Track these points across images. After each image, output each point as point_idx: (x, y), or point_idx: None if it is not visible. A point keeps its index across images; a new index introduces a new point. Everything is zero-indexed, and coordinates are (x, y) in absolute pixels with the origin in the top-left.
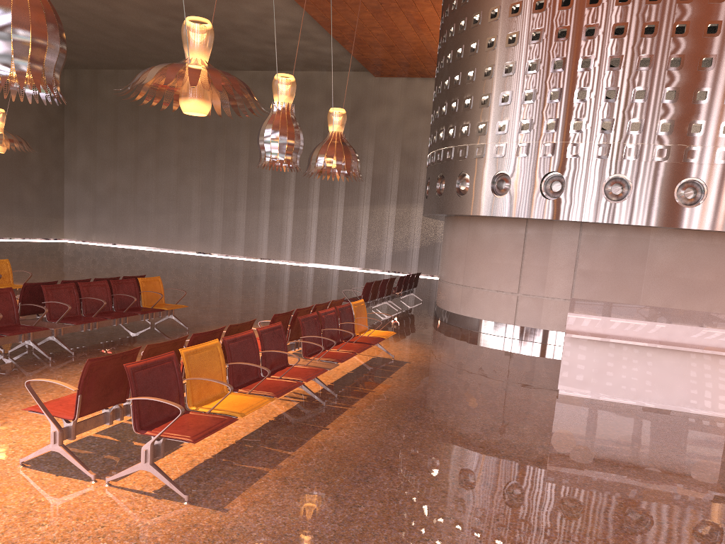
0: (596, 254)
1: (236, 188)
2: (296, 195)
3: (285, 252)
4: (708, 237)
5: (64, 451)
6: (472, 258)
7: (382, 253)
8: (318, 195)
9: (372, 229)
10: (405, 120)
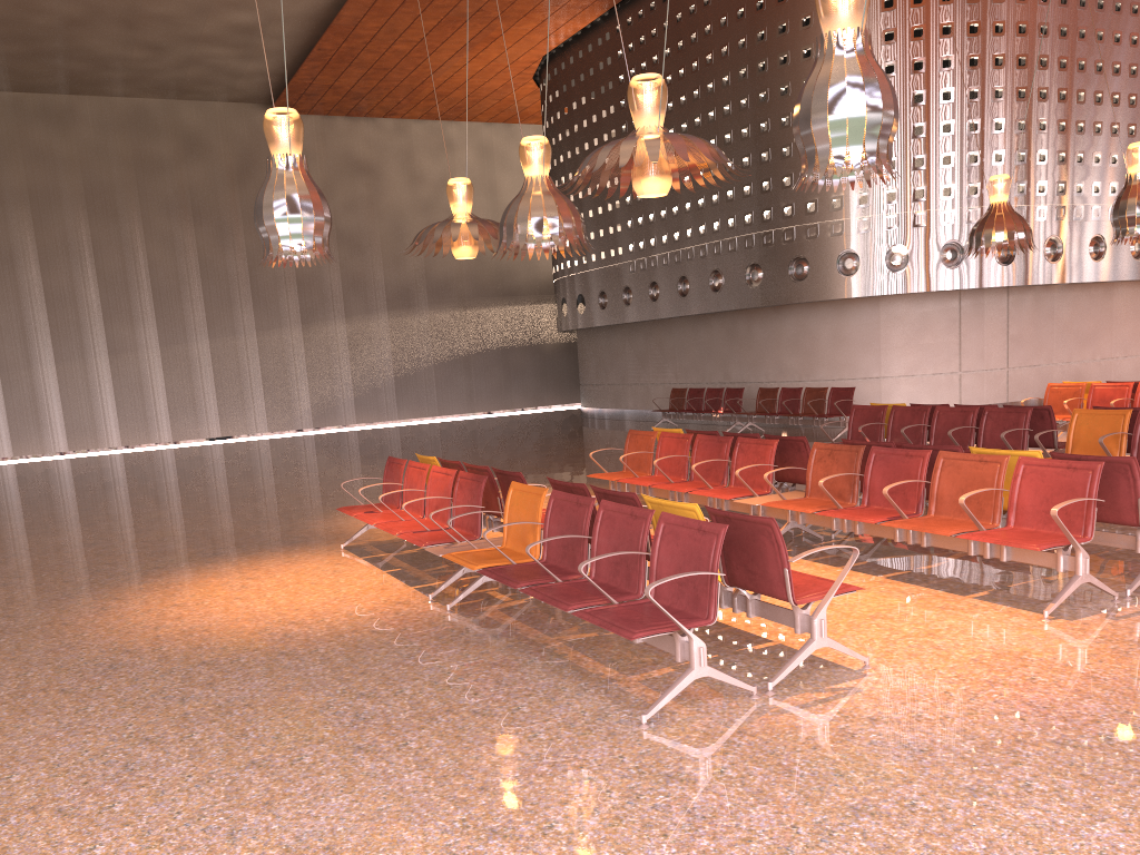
0: (1021, 318)
1: (23, 323)
2: (159, 323)
3: (159, 428)
4: (1087, 289)
5: None
6: (892, 343)
7: (338, 398)
8: (203, 317)
9: (313, 363)
10: (333, 184)
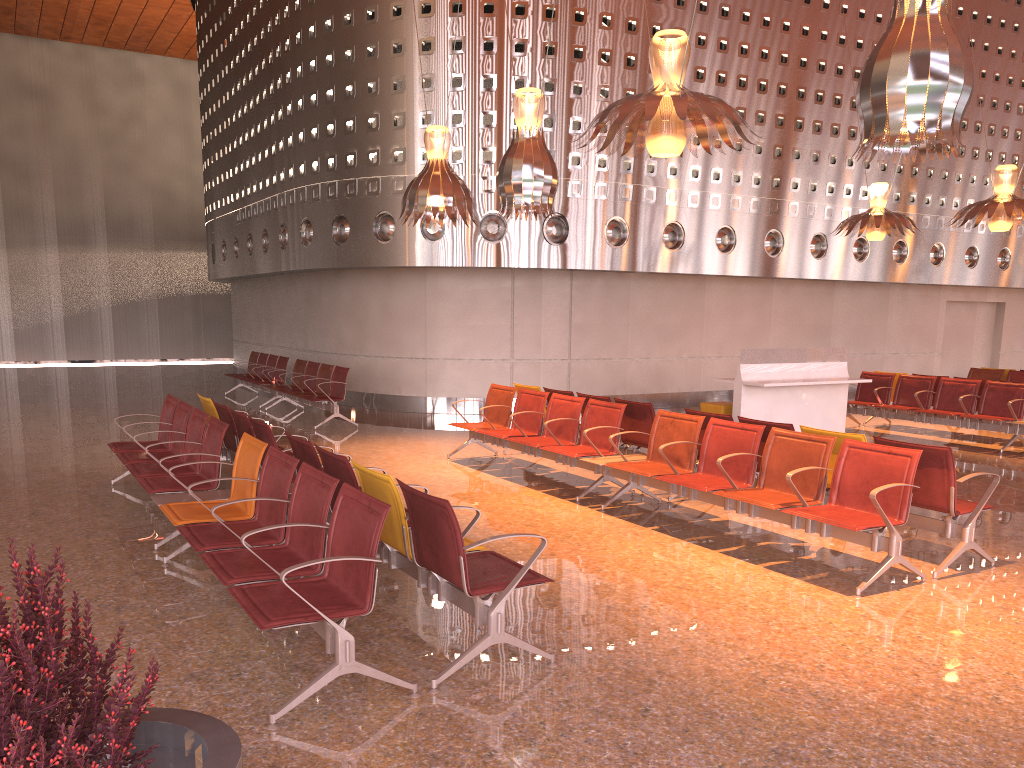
0: (587, 305)
1: None
2: None
3: None
4: (673, 281)
5: (905, 559)
6: (439, 321)
7: None
8: None
9: None
10: None
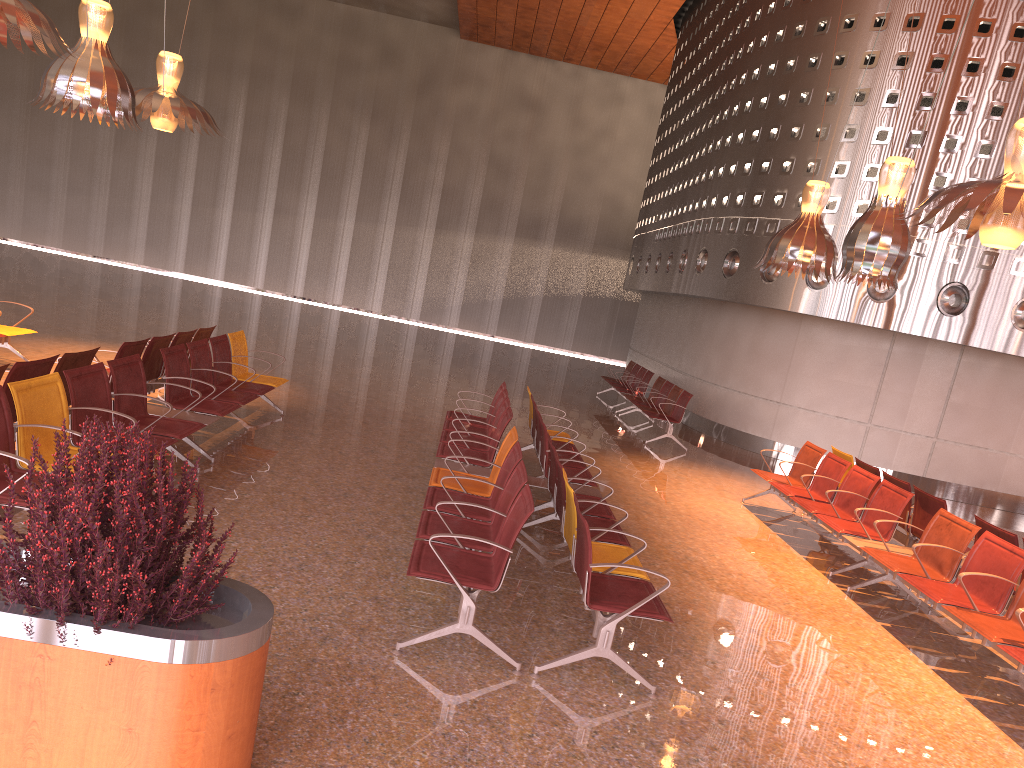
0: (973, 386)
1: (218, 172)
2: (320, 198)
3: (295, 283)
4: None
5: None
6: (802, 369)
7: (448, 301)
8: (356, 202)
9: (435, 265)
10: (499, 113)
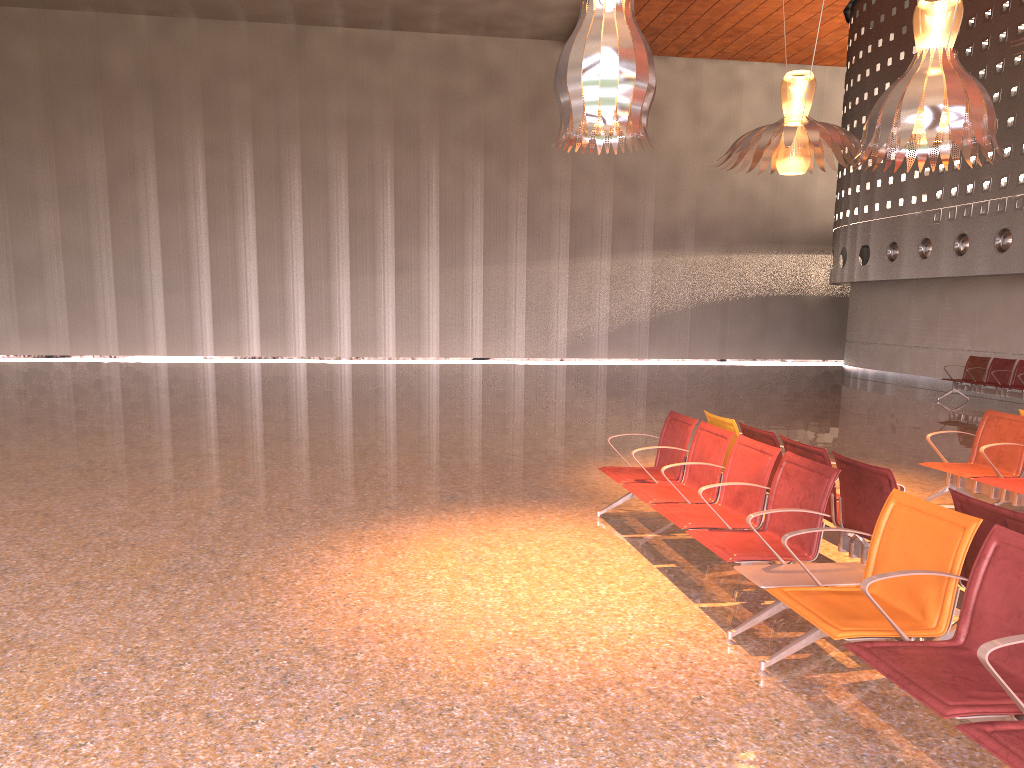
0: None
1: (328, 239)
2: (442, 247)
3: (429, 343)
4: None
5: None
6: None
7: (593, 332)
8: (481, 244)
9: (574, 296)
10: None
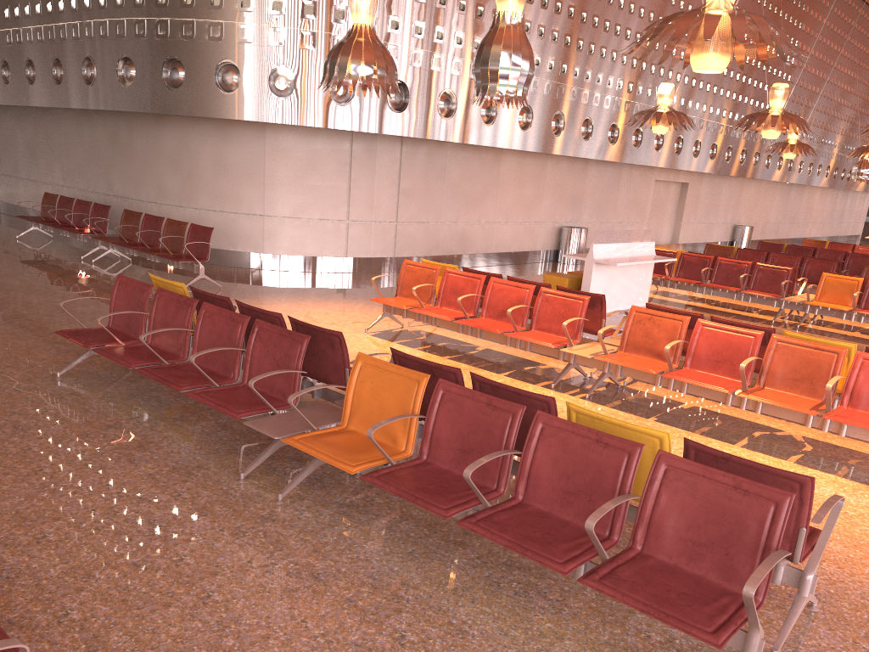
0: (413, 171)
1: None
2: None
3: None
4: (479, 152)
5: None
6: (278, 179)
7: None
8: None
9: None
10: None
